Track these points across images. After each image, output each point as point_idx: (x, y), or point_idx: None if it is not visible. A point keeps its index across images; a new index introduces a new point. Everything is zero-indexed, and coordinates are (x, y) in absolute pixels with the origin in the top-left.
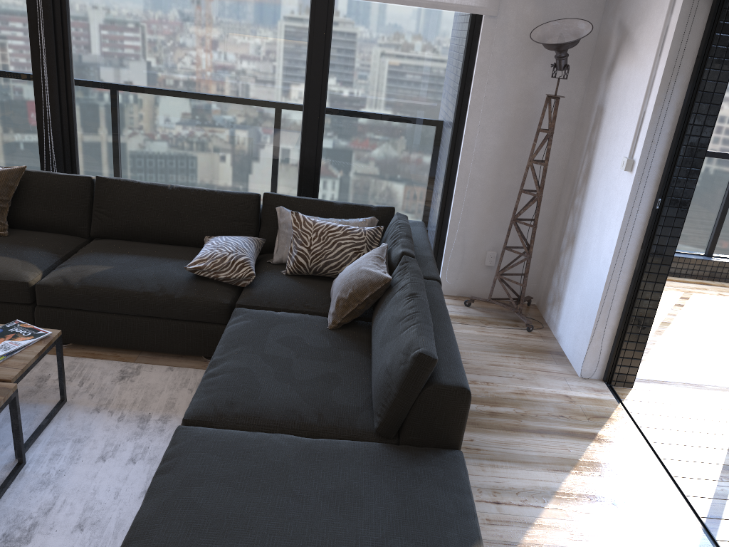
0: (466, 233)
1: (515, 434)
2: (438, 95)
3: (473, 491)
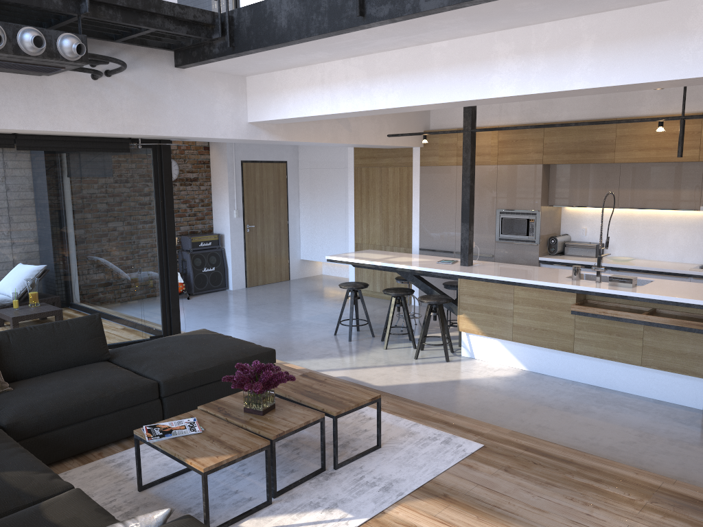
0: None
1: None
2: None
3: None
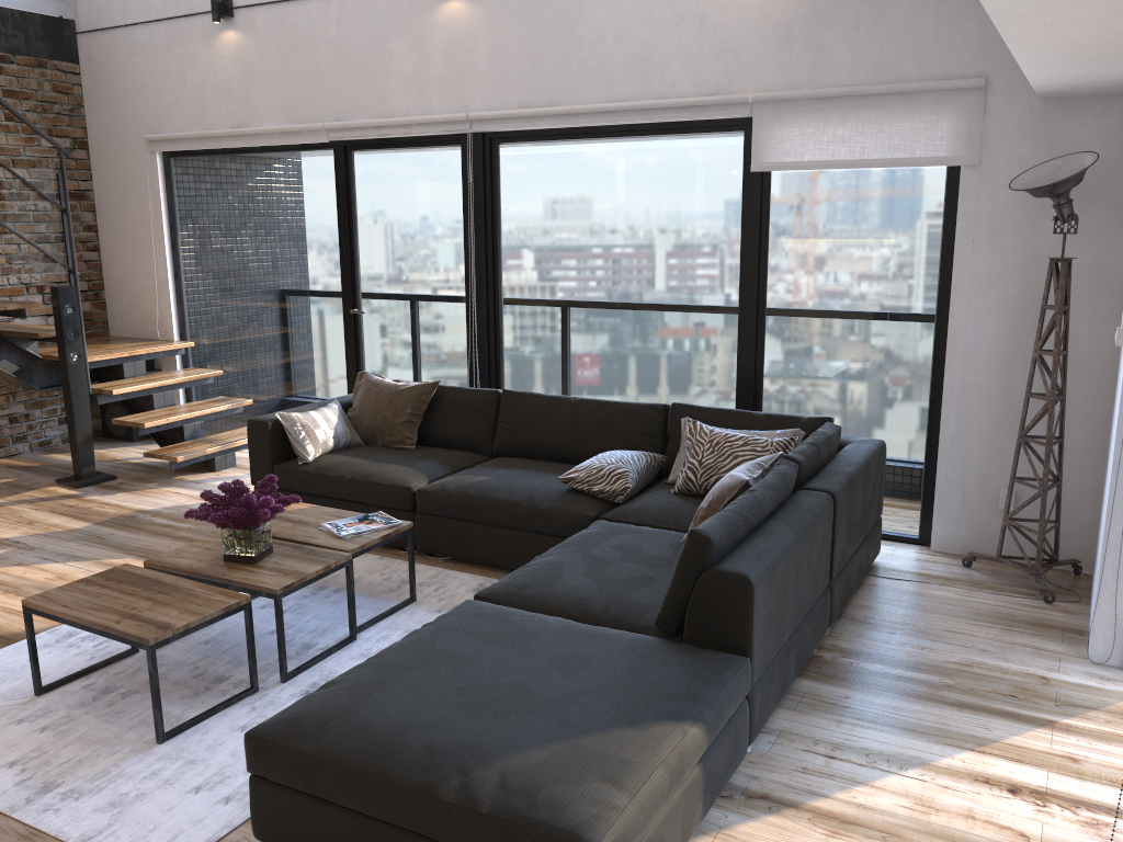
0: (965, 462)
1: (919, 701)
2: (912, 275)
3: (806, 741)
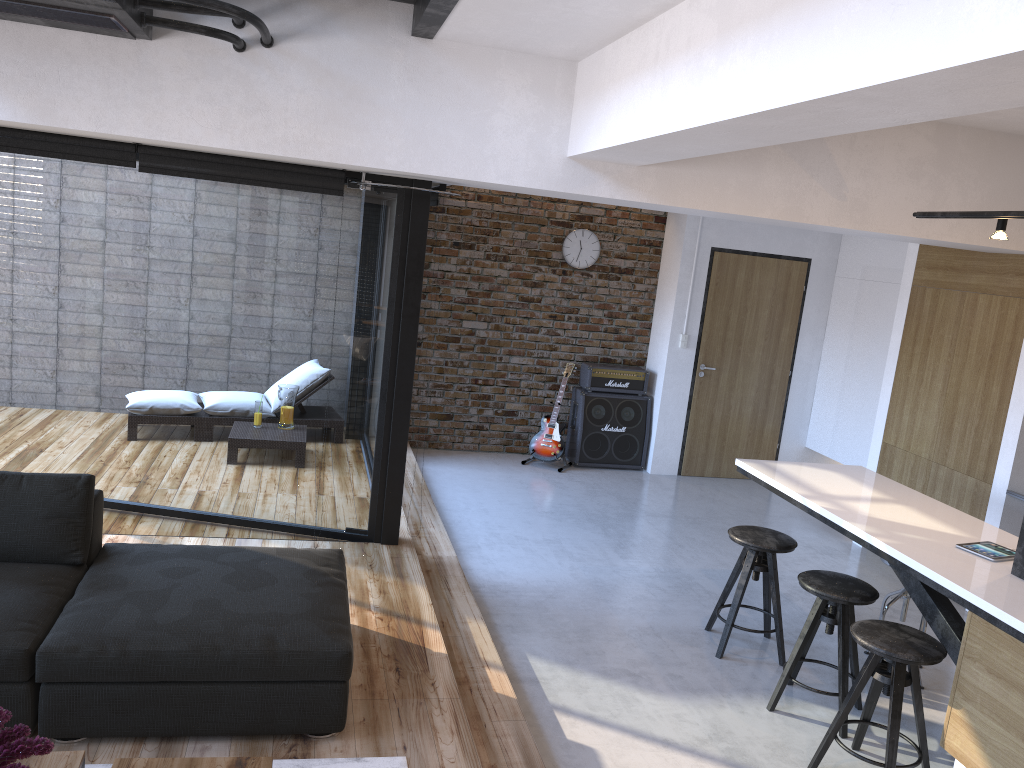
0: None
1: None
2: None
3: None
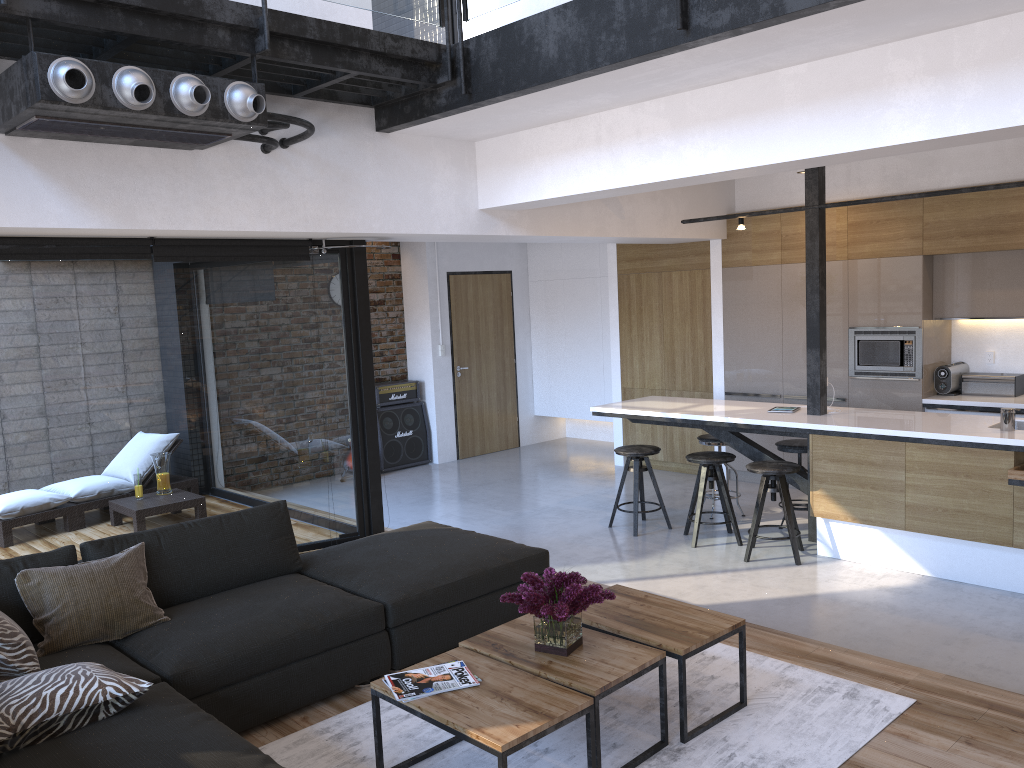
0: None
1: None
2: None
3: None
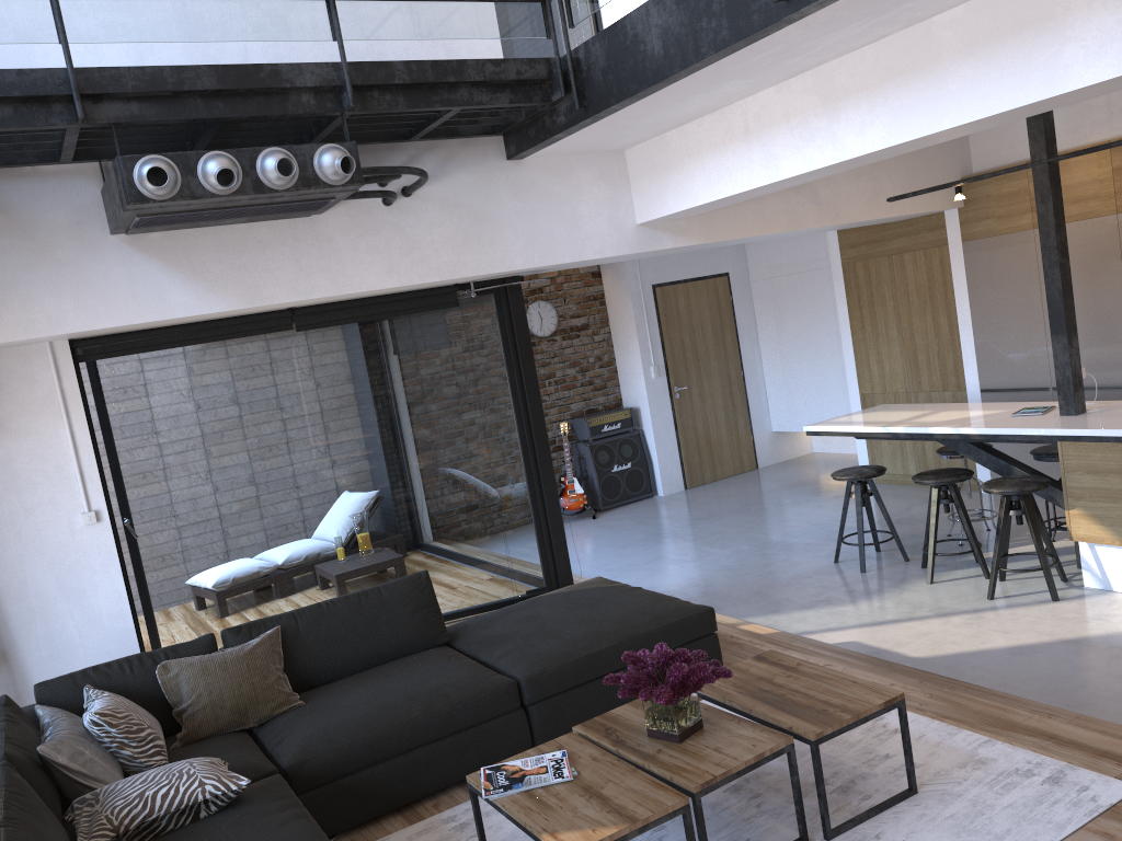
0: None
1: None
2: None
3: None
